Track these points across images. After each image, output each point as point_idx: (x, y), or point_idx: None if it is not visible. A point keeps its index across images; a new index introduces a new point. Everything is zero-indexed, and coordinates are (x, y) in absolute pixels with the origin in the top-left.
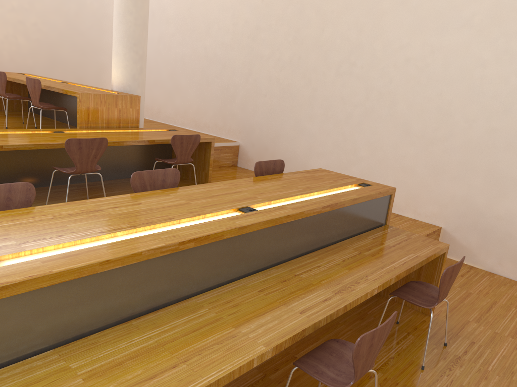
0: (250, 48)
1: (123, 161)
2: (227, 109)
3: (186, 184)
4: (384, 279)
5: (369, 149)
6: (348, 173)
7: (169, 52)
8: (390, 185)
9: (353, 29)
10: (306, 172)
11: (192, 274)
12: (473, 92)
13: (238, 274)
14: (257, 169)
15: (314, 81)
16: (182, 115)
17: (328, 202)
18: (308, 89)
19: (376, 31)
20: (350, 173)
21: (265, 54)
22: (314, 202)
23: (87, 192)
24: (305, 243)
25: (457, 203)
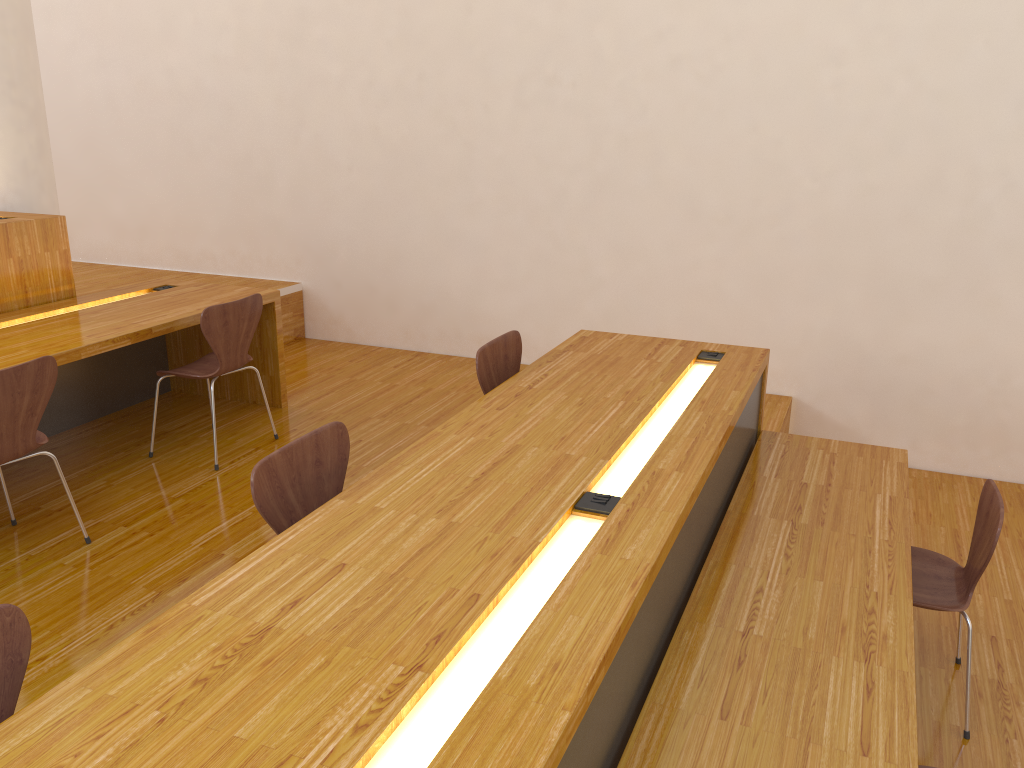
0: (292, 63)
1: (56, 389)
2: (256, 210)
3: (227, 413)
4: (904, 583)
5: (616, 261)
6: (575, 316)
7: (69, 90)
8: (672, 328)
9: (542, 2)
10: (570, 347)
11: (595, 745)
12: (824, 118)
13: (642, 681)
14: (481, 367)
15: (465, 126)
16: (135, 237)
17: (715, 426)
18: (455, 146)
19: (595, 3)
20: (581, 315)
21: (334, 73)
22: (691, 435)
23: (9, 502)
24: (700, 538)
25: (818, 344)
